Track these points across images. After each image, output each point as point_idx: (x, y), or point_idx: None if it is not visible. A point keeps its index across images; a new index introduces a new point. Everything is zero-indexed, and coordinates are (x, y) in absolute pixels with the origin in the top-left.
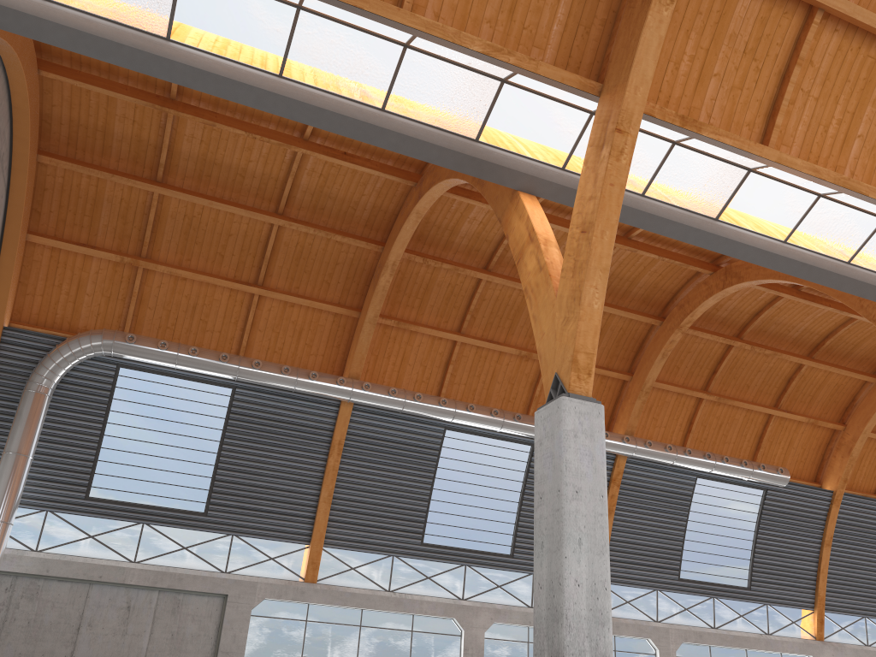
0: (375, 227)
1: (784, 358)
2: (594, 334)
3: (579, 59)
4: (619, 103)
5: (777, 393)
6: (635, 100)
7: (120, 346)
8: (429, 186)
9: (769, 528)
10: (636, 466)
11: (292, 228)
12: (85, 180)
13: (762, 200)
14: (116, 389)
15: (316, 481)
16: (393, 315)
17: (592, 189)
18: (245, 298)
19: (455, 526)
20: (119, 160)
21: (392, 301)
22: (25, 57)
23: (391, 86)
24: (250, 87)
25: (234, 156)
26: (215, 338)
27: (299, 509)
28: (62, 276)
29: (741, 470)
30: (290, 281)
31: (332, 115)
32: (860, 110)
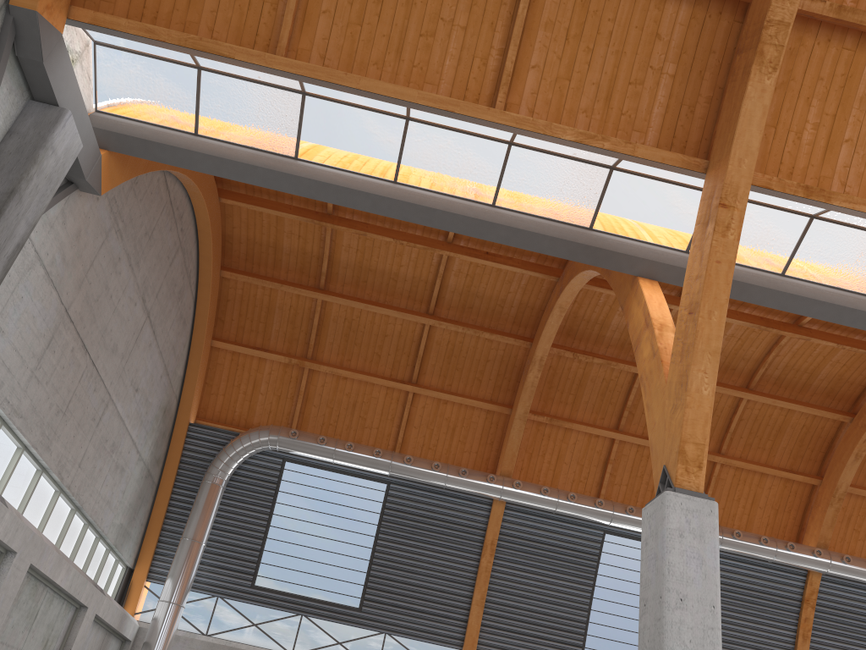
0: (523, 323)
1: None
2: (704, 423)
3: (684, 138)
4: (722, 177)
5: None
6: (740, 173)
7: (284, 441)
8: (568, 280)
9: None
10: (835, 585)
11: (442, 327)
12: (260, 291)
13: None
14: (282, 482)
15: (468, 582)
16: (547, 411)
17: (698, 268)
18: (400, 395)
19: (619, 641)
20: (288, 271)
21: (544, 397)
22: (205, 188)
23: (499, 183)
24: (366, 194)
25: (387, 262)
26: (373, 434)
27: (452, 611)
28: (240, 377)
29: None
30: (442, 378)
31: (443, 214)
32: None
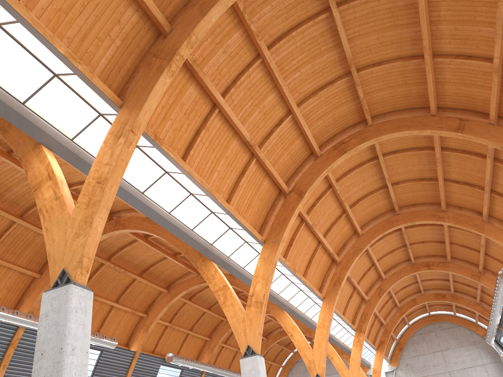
0: None
1: (129, 275)
2: (95, 247)
3: (111, 83)
4: (135, 116)
5: (119, 294)
6: (144, 118)
7: None
8: None
9: (99, 374)
10: (30, 335)
11: None
12: None
13: (166, 189)
14: None
15: None
16: None
17: (109, 159)
18: None
19: None
20: None
21: None
22: None
23: None
24: None
25: None
26: None
27: None
28: None
29: (93, 339)
30: None
31: None
32: (220, 159)
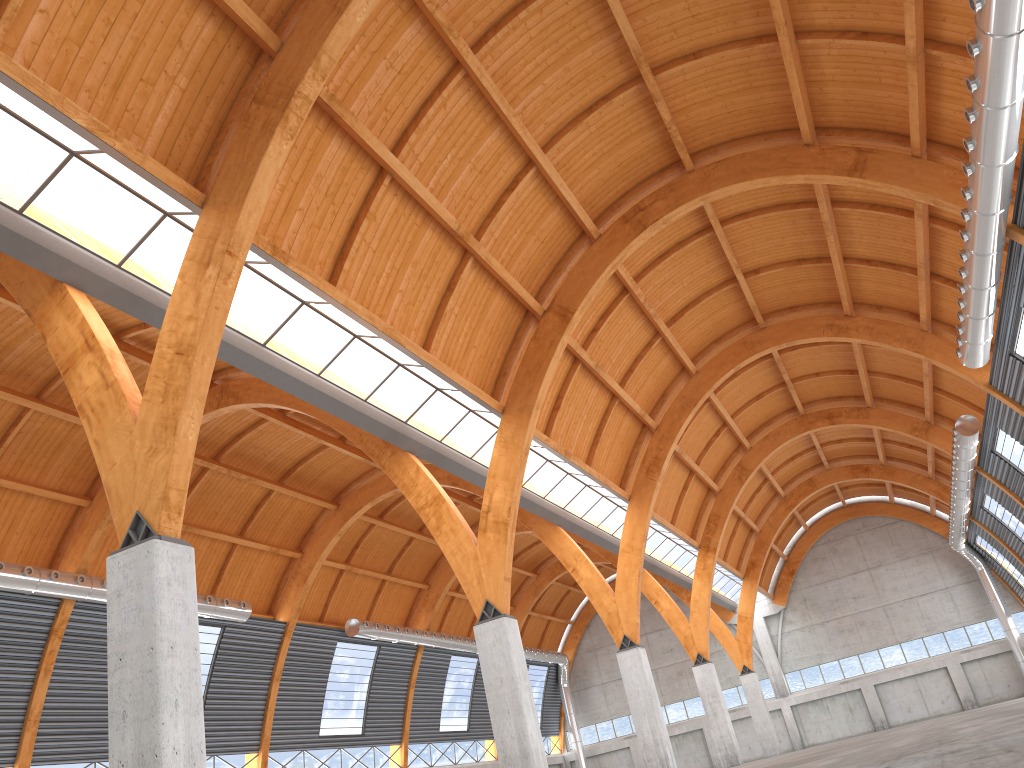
0: None
1: (258, 484)
2: (187, 469)
3: (179, 160)
4: (232, 224)
5: (244, 521)
6: (247, 225)
7: None
8: None
9: (224, 669)
10: (86, 611)
11: None
12: None
13: (308, 333)
14: None
15: None
16: None
17: (193, 308)
18: None
19: None
20: None
21: None
22: None
23: None
24: None
25: None
26: None
27: None
28: None
29: (205, 607)
30: None
31: None
32: (403, 269)
